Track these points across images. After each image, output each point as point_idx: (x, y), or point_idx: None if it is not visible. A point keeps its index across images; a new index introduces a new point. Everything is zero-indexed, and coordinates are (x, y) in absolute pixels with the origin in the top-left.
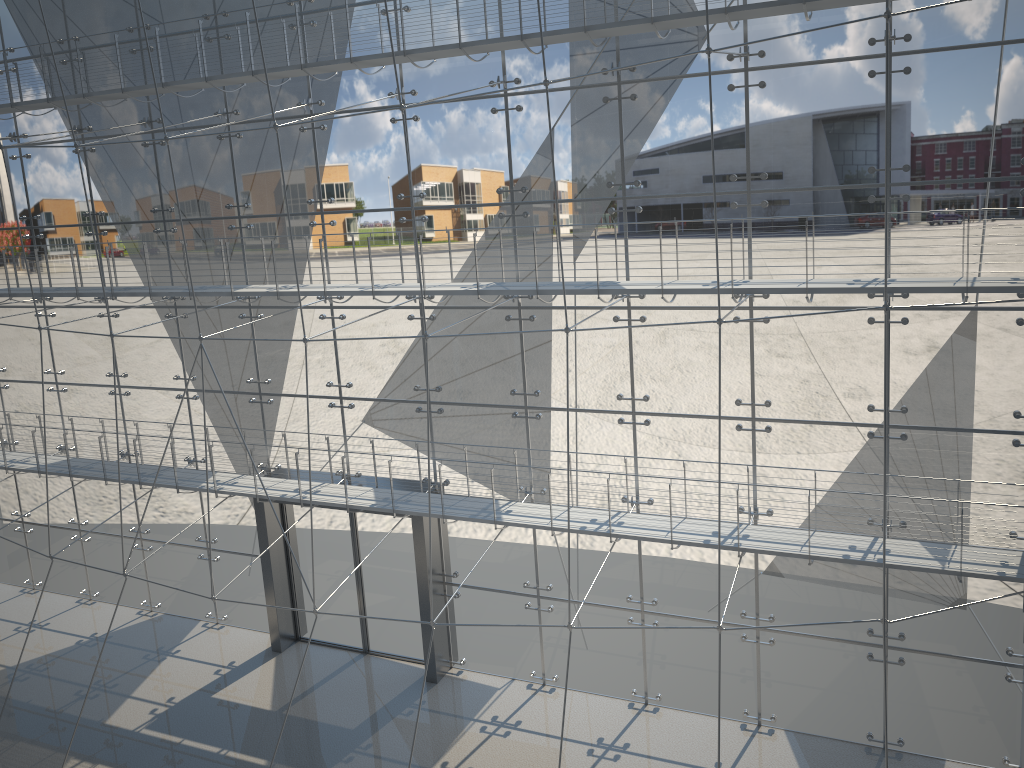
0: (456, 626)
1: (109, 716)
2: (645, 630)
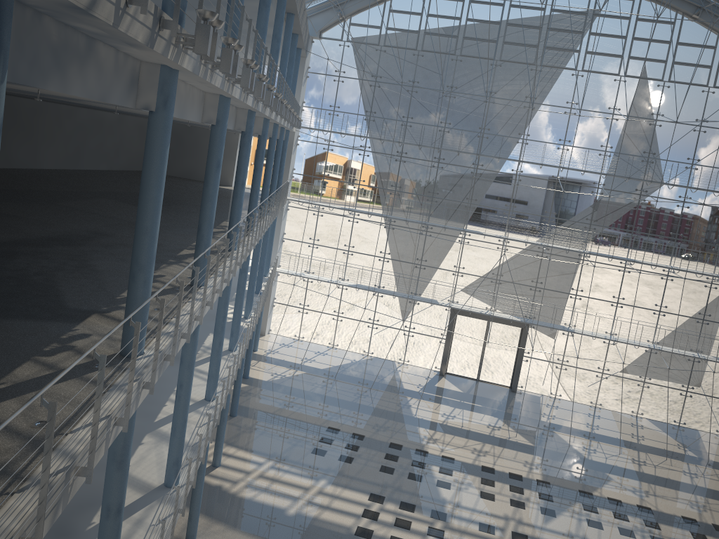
0: (522, 373)
1: (402, 386)
2: (601, 379)
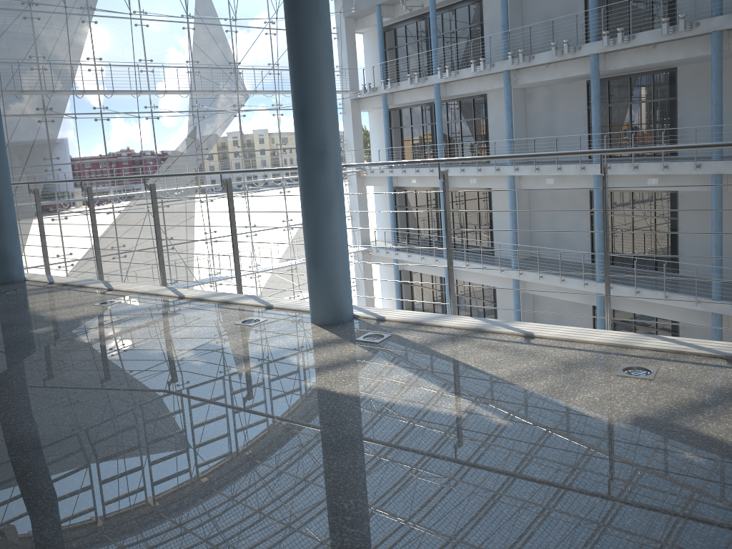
0: None
1: None
2: None
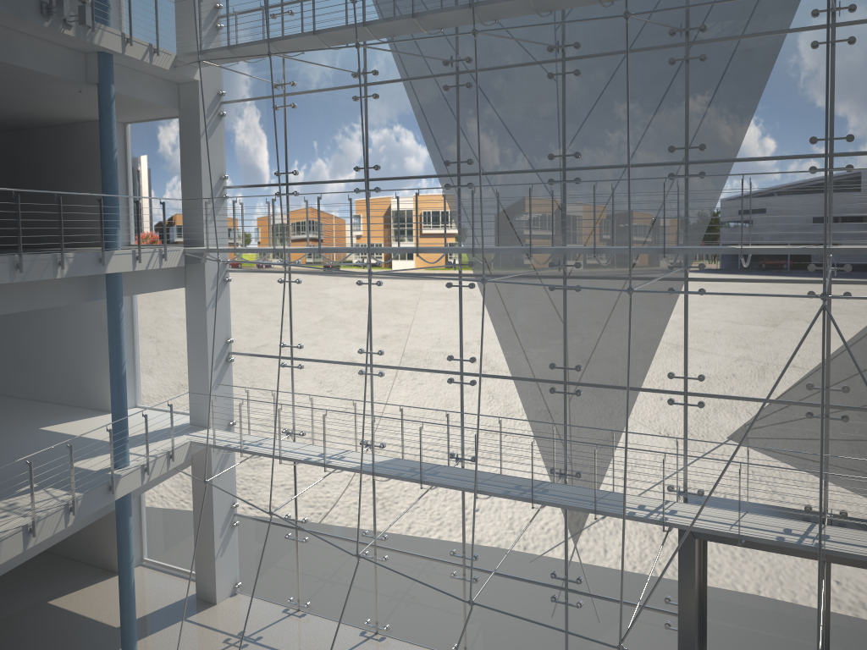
0: None
1: None
2: None
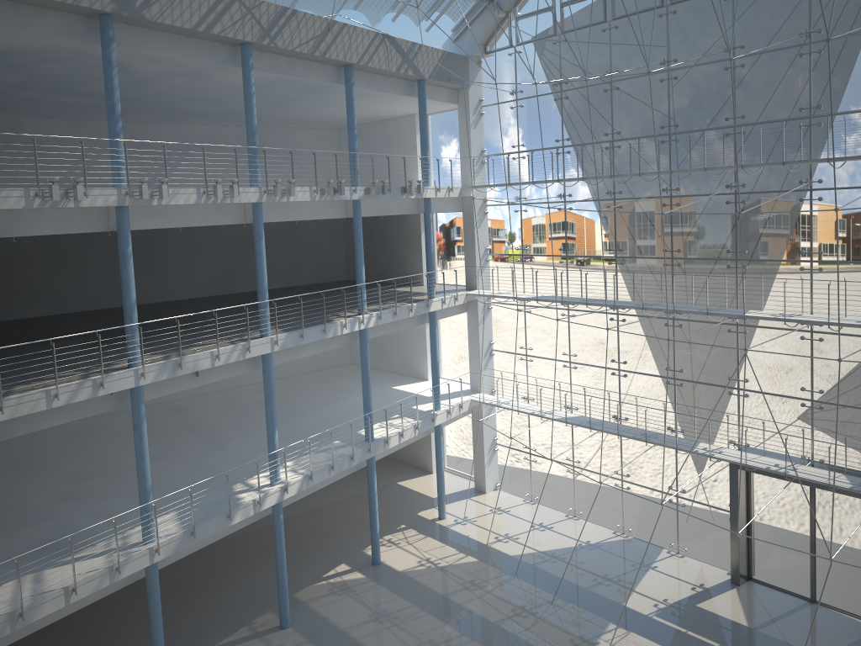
0: None
1: (624, 601)
2: None
